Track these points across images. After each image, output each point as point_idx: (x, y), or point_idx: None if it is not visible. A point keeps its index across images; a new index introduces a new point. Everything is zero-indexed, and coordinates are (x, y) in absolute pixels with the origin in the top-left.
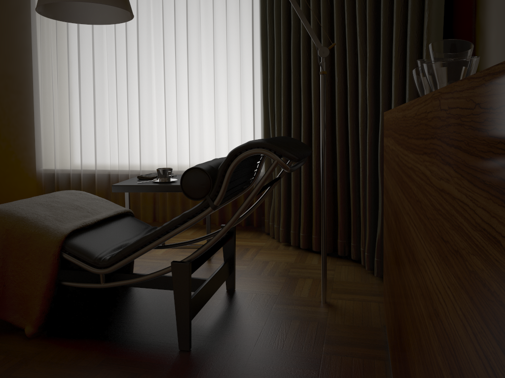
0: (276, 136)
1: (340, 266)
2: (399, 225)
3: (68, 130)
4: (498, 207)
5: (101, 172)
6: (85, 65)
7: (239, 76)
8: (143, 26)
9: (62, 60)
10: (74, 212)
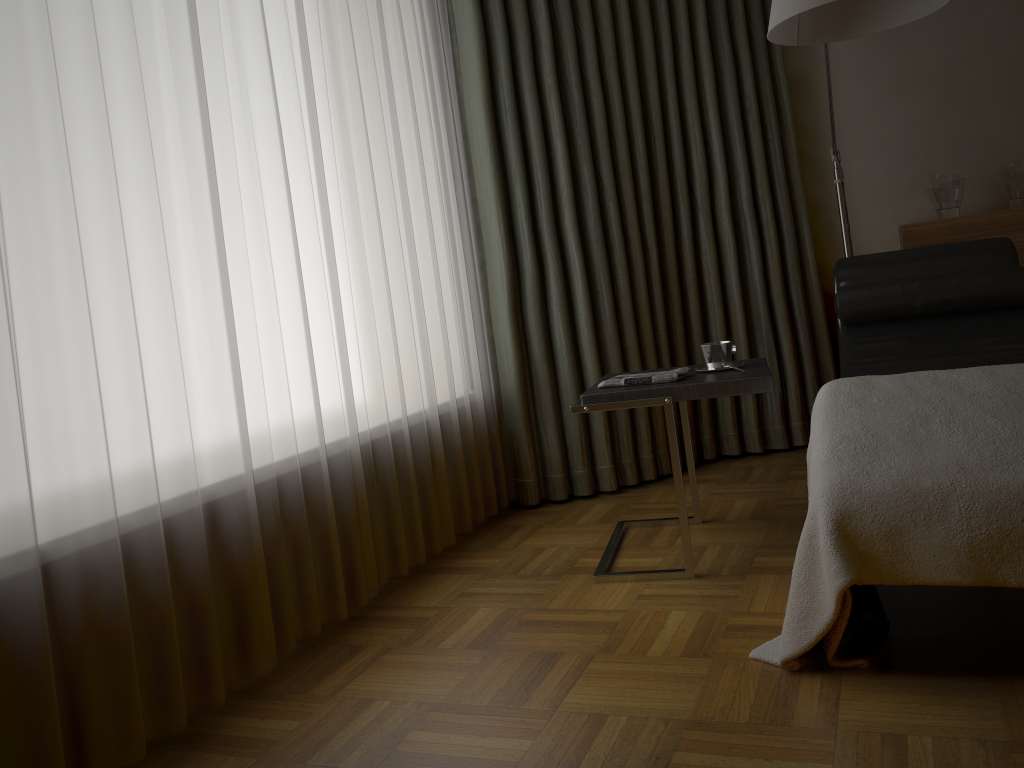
0: (563, 302)
1: (733, 466)
2: None
3: (101, 344)
4: None
5: (253, 482)
6: (144, 78)
7: (441, 186)
8: (289, 8)
9: (52, 29)
10: None
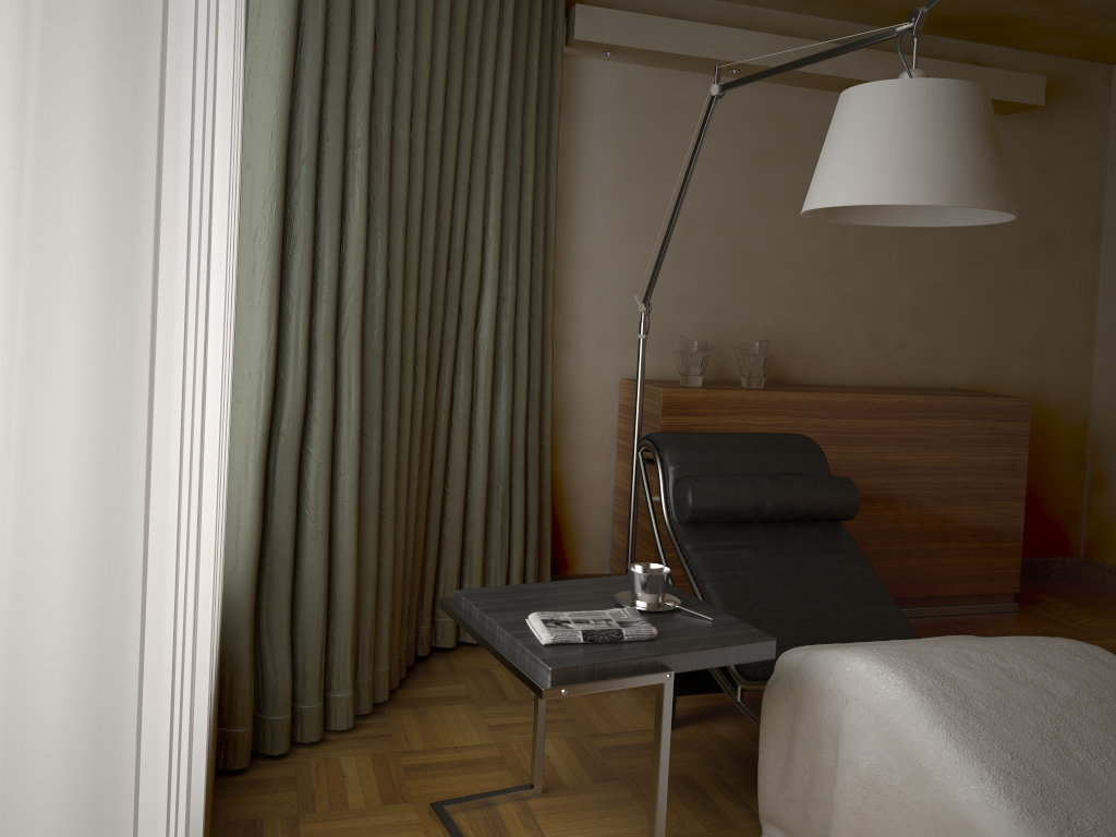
0: (330, 451)
1: (460, 667)
2: (832, 469)
3: None
4: (999, 422)
5: None
6: None
7: None
8: None
9: None
10: (936, 641)
